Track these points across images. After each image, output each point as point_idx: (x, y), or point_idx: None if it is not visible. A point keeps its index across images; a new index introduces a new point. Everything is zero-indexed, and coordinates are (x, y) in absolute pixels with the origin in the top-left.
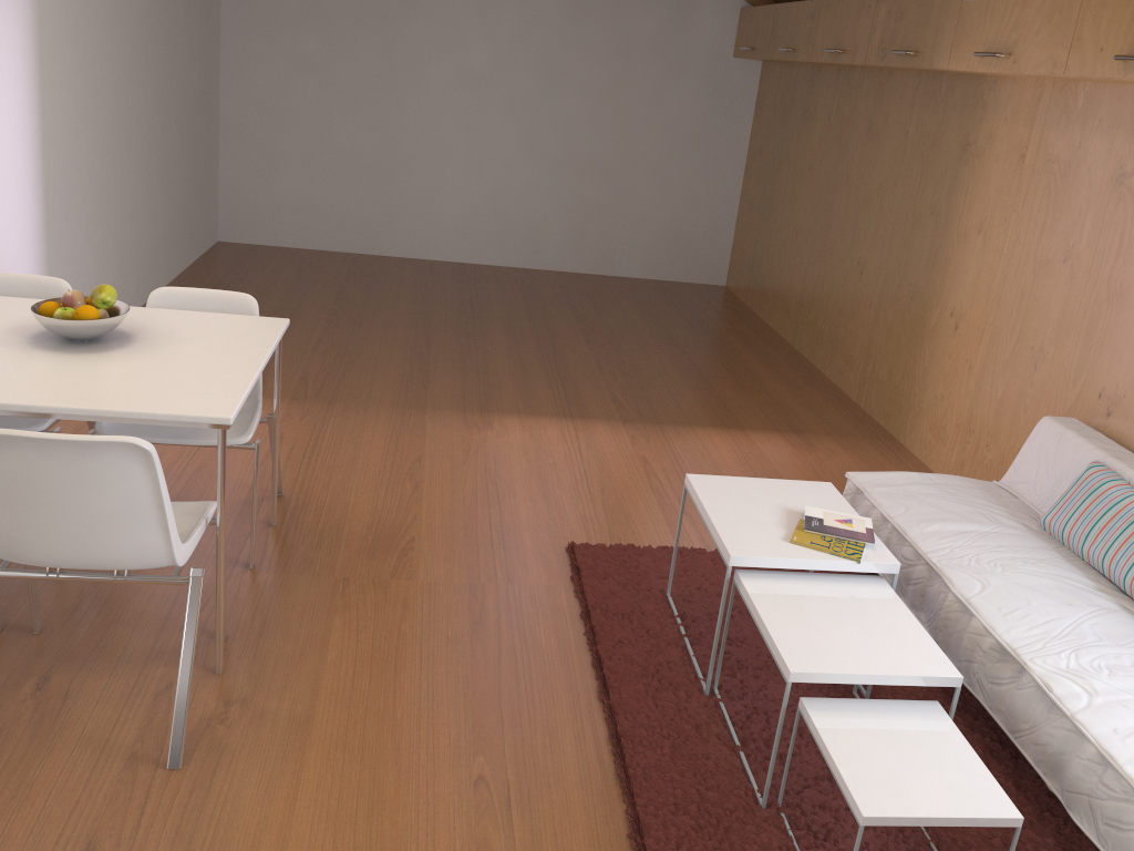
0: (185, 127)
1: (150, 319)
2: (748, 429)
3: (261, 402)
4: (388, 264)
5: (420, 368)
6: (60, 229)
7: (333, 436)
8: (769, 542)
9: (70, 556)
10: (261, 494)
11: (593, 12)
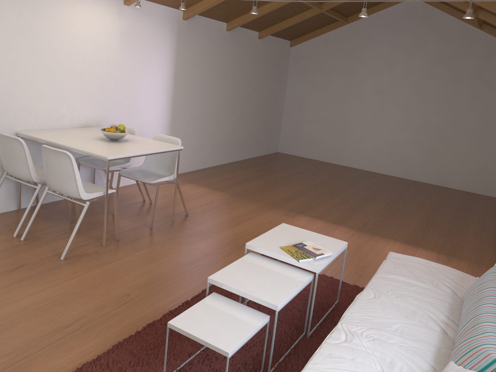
0: (259, 105)
1: (142, 140)
2: (421, 247)
3: (173, 175)
4: (335, 167)
5: (294, 196)
6: (178, 126)
7: (229, 206)
8: (271, 245)
9: (58, 188)
10: (182, 213)
11: (440, 61)
